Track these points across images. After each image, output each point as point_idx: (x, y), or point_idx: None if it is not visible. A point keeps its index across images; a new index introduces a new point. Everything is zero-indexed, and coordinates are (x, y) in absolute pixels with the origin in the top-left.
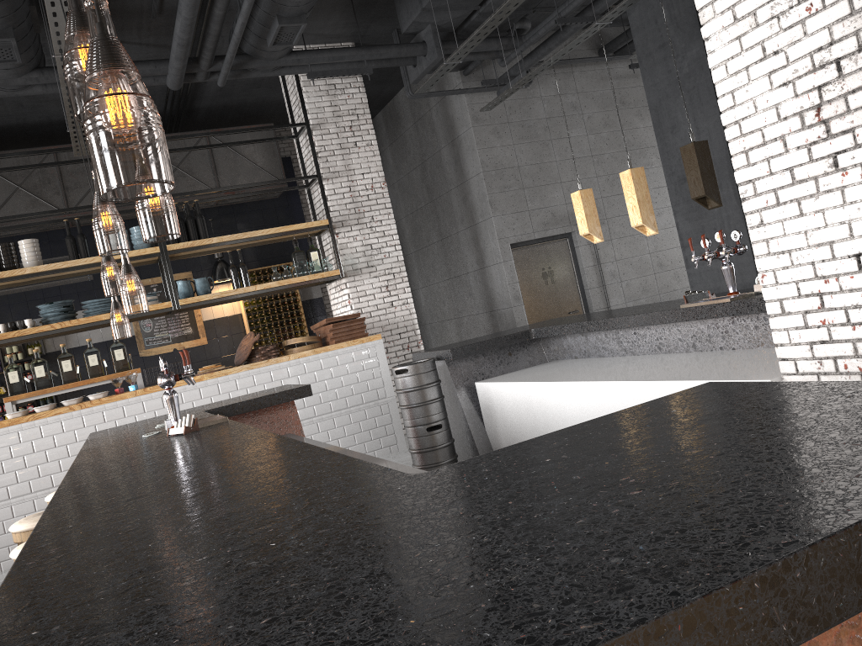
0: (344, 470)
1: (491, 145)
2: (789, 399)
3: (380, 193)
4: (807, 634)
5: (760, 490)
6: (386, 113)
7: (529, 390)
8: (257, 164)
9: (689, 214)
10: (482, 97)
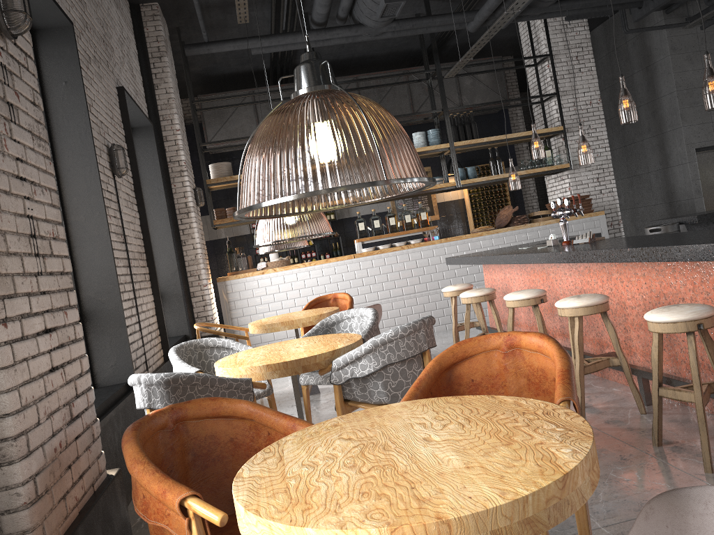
0: None
1: (684, 69)
2: None
3: (595, 107)
4: None
5: None
6: None
7: None
8: (488, 87)
9: None
10: (679, 31)
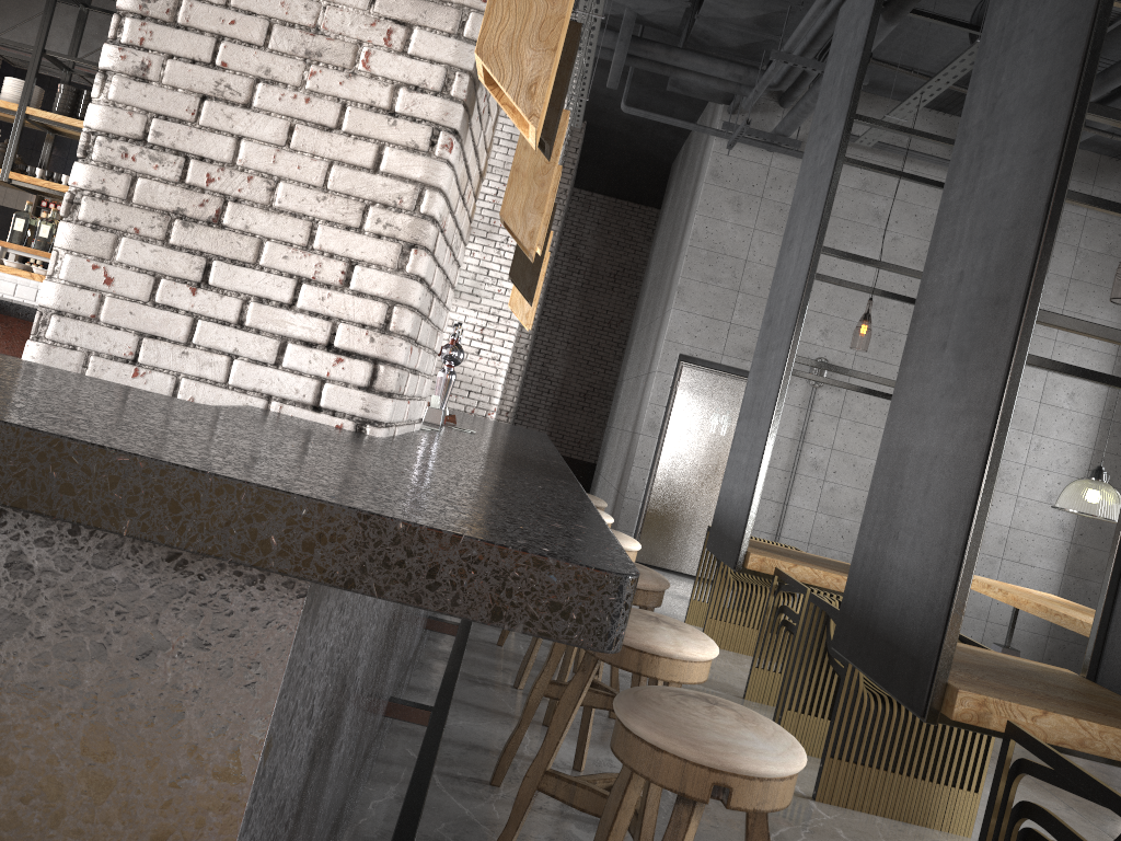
0: None
1: (719, 216)
2: None
3: None
4: None
5: None
6: (686, 145)
7: None
8: None
9: (756, 372)
10: (740, 151)
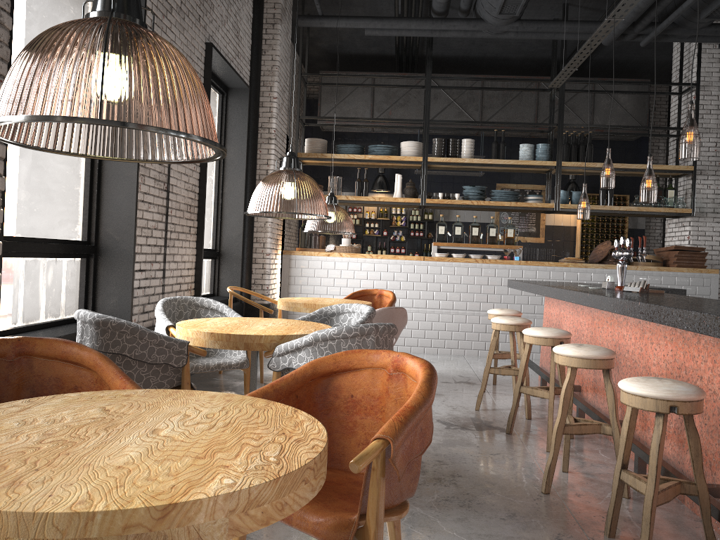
0: None
1: None
2: None
3: None
4: None
5: None
6: None
7: None
8: (627, 111)
9: None
10: None
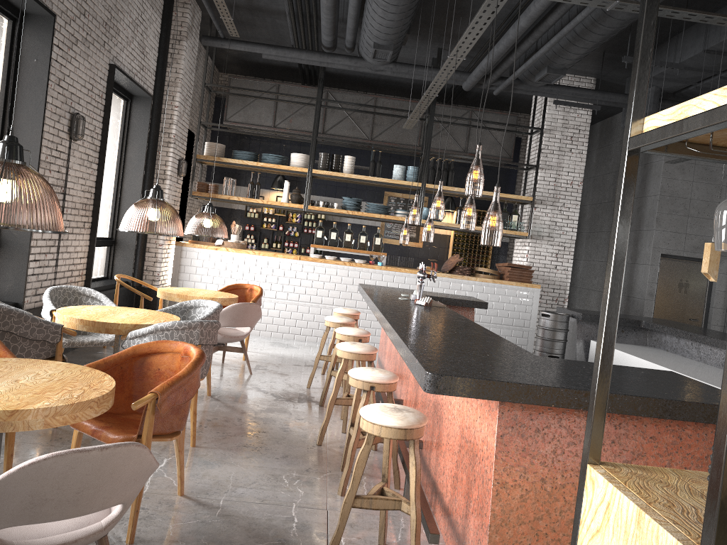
0: (510, 346)
1: (674, 177)
2: (682, 382)
3: (575, 188)
4: (614, 412)
5: (630, 388)
6: (604, 124)
7: (622, 357)
8: (497, 140)
9: None
10: None
